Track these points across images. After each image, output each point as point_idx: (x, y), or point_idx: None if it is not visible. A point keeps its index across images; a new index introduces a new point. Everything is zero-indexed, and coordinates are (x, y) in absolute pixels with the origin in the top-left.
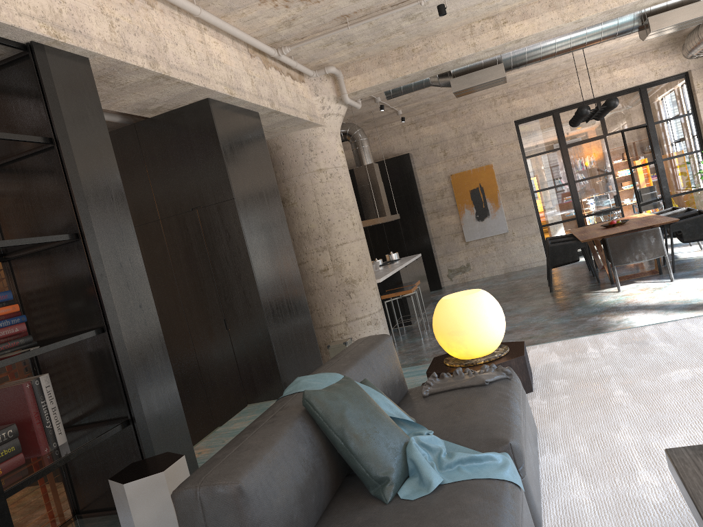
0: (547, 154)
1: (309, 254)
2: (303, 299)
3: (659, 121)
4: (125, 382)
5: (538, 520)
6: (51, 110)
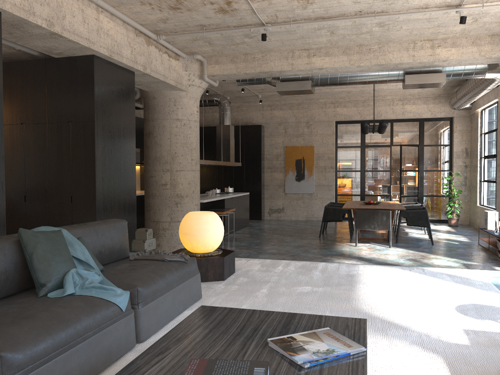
0: (351, 148)
1: (157, 172)
2: (133, 197)
3: (427, 145)
4: None
5: (143, 335)
6: None
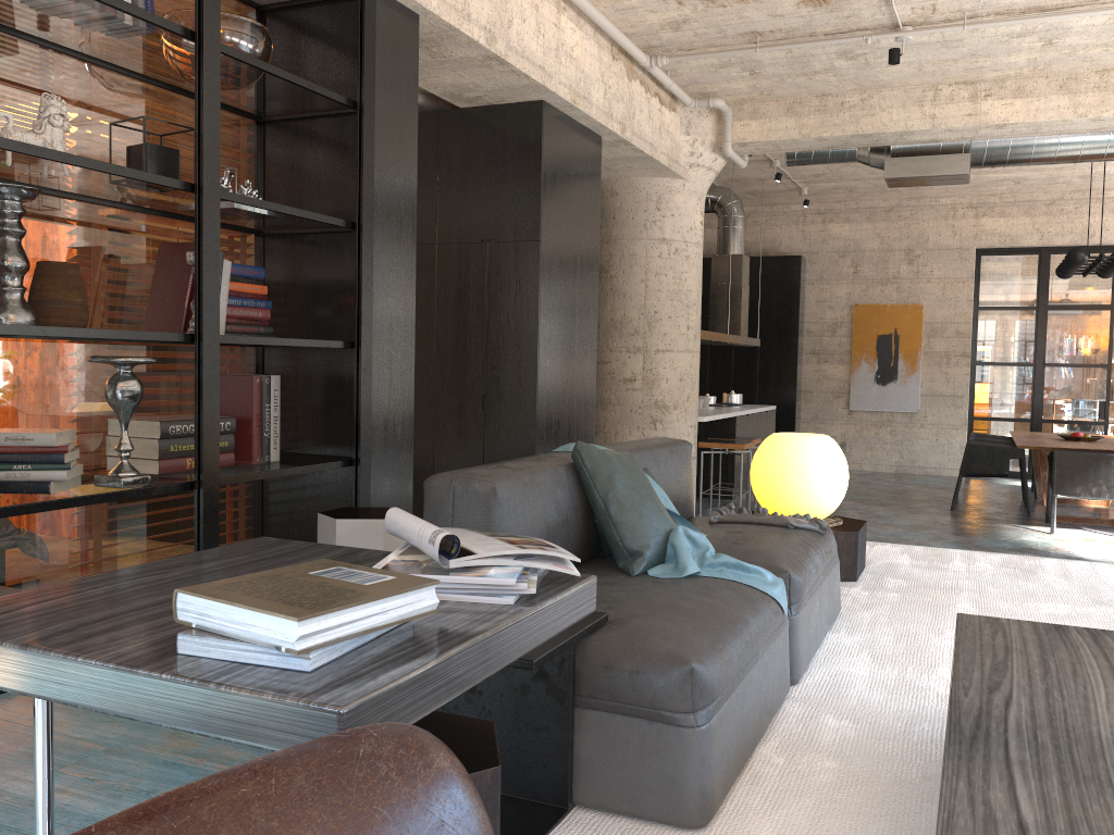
0: (1013, 311)
1: (615, 353)
2: (590, 403)
3: None
4: (360, 414)
5: (797, 670)
6: (365, 68)
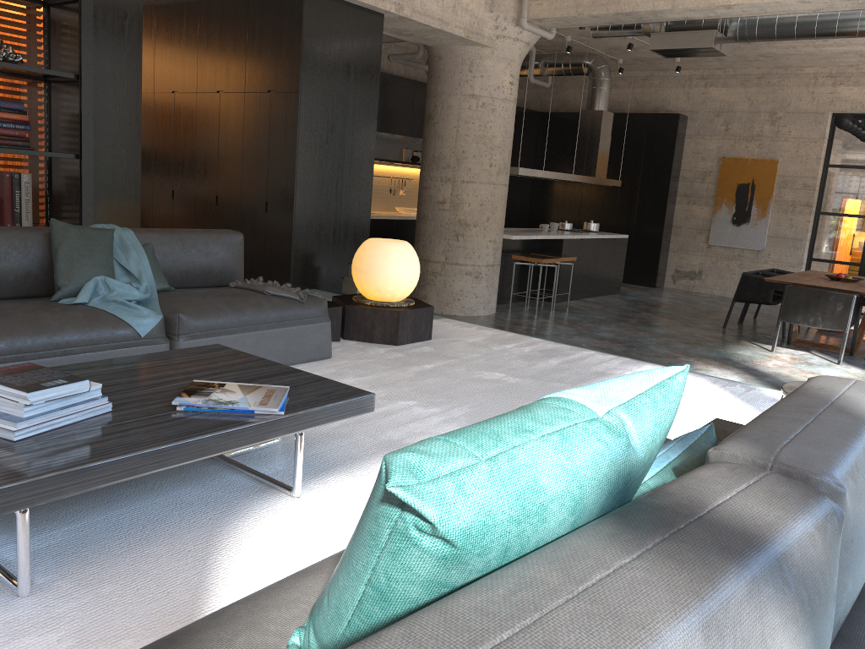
0: (858, 170)
1: (433, 181)
2: (364, 215)
3: None
4: (82, 202)
5: None
6: None
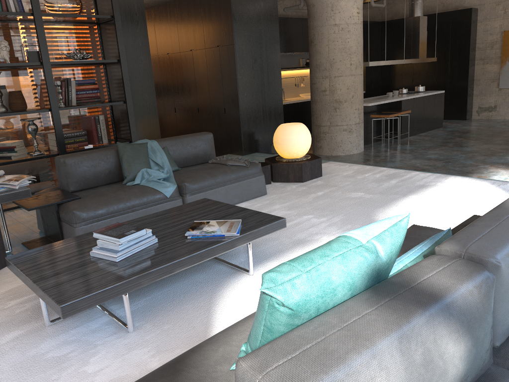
0: None
1: (318, 79)
2: (279, 106)
3: None
4: (130, 126)
5: None
6: (113, 3)
